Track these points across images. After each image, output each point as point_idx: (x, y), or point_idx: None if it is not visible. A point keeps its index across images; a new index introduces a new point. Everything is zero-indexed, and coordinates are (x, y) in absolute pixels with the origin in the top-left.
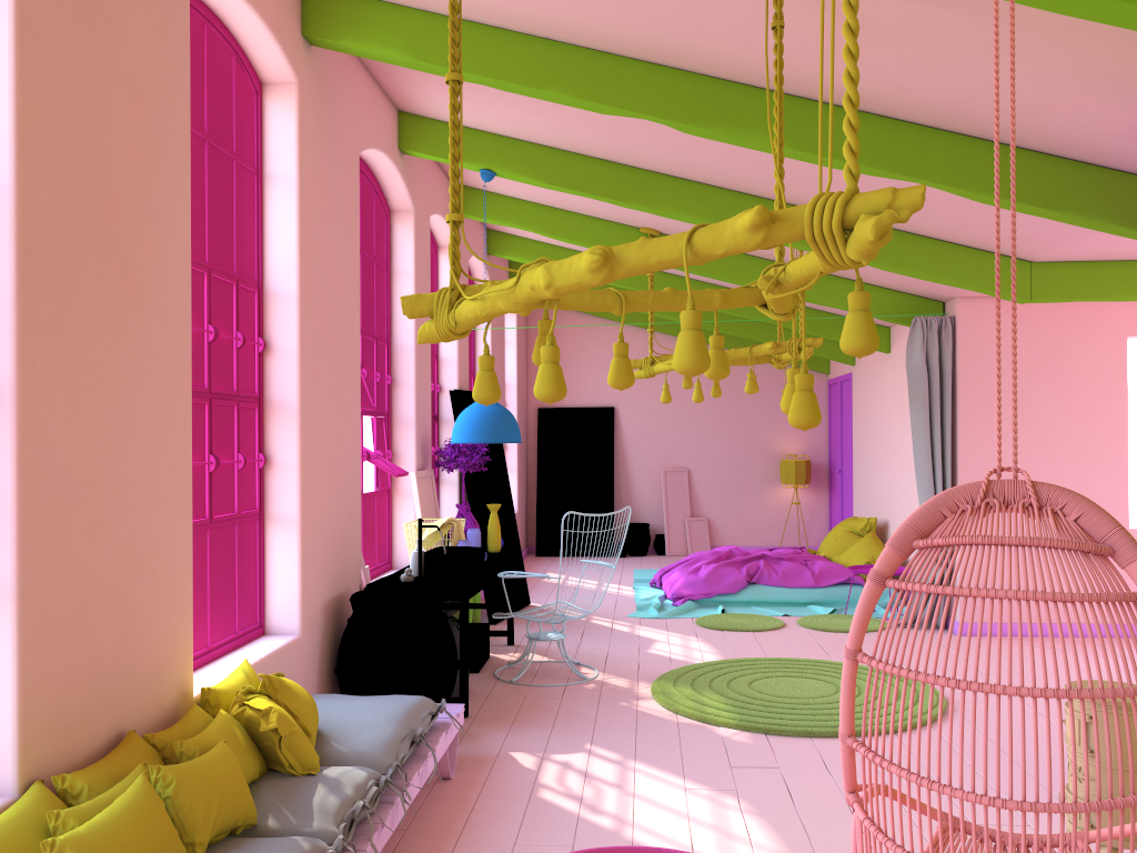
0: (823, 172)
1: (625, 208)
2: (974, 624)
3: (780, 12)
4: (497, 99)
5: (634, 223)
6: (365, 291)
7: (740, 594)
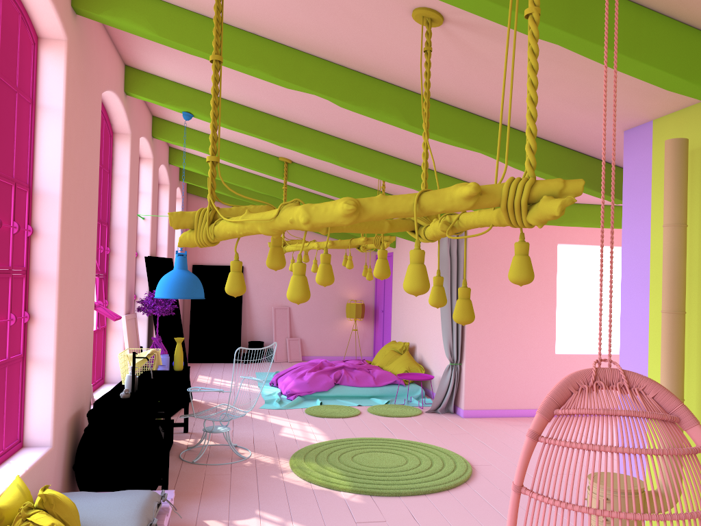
0: (413, 138)
1: (273, 144)
2: (472, 411)
3: (430, 41)
4: (203, 67)
5: (276, 154)
6: None
7: (329, 391)
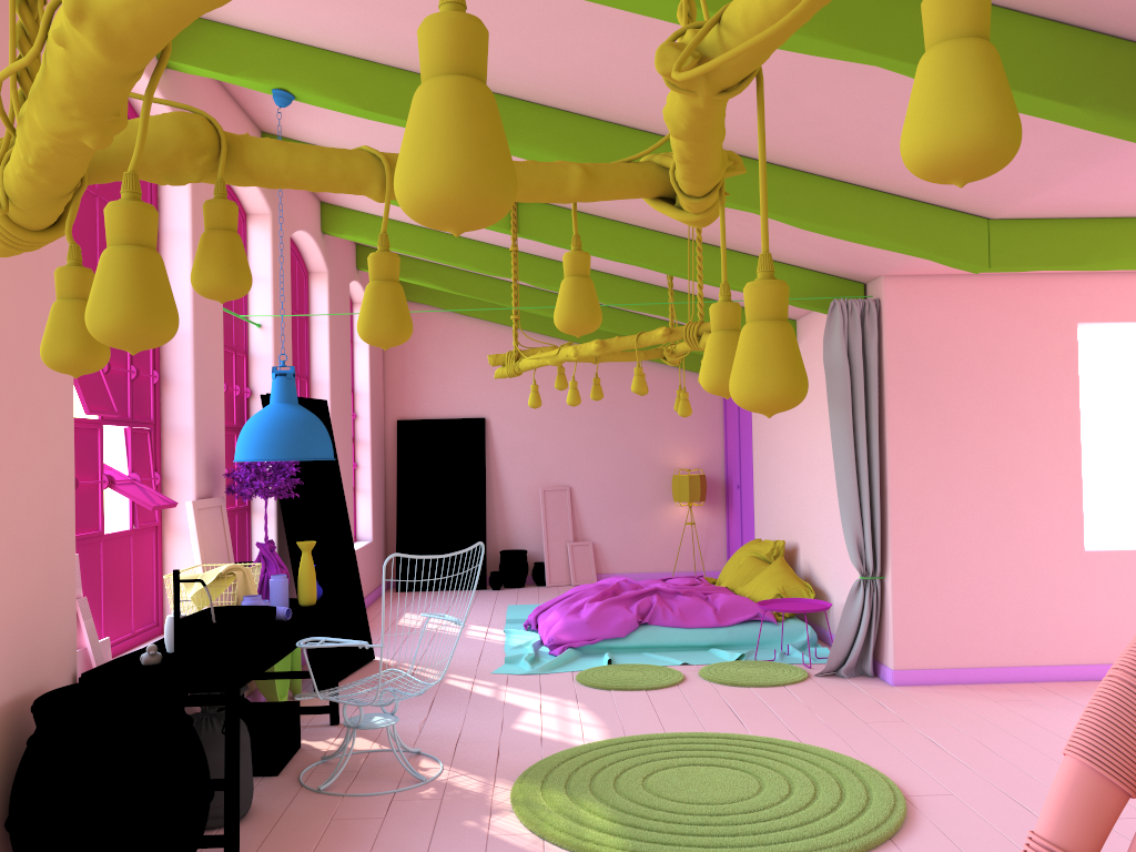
0: None
1: None
2: (910, 672)
3: None
4: None
5: None
6: None
7: (630, 638)
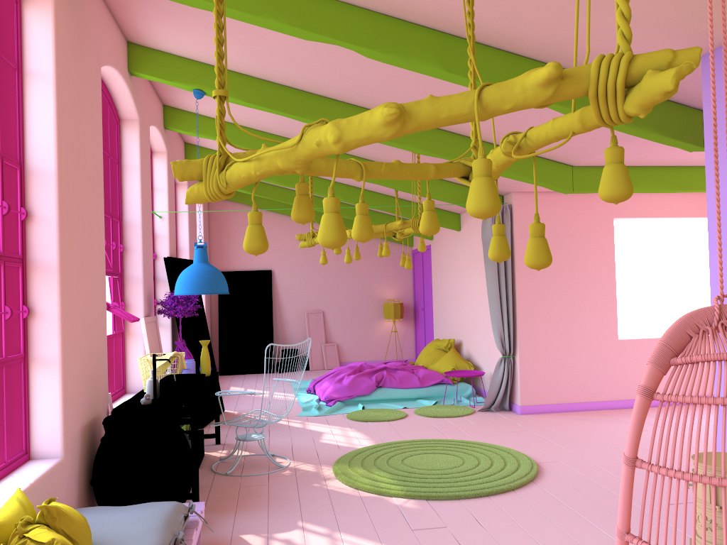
0: None
1: (295, 126)
2: (529, 406)
3: None
4: (212, 32)
5: None
6: (103, 179)
7: (372, 395)
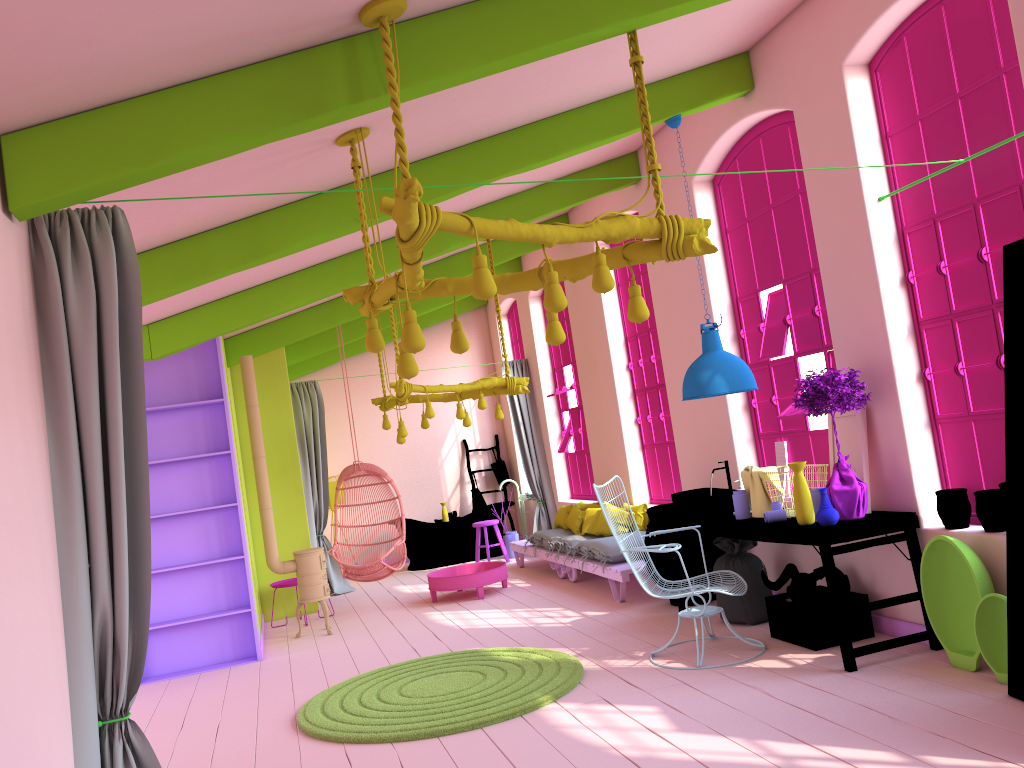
0: None
1: None
2: None
3: None
4: None
5: None
6: (786, 237)
7: None
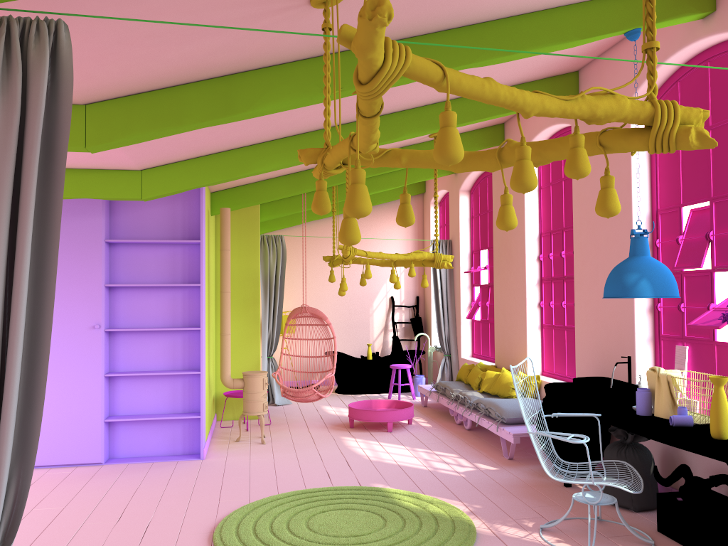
0: None
1: None
2: None
3: None
4: None
5: None
6: (722, 158)
7: None
